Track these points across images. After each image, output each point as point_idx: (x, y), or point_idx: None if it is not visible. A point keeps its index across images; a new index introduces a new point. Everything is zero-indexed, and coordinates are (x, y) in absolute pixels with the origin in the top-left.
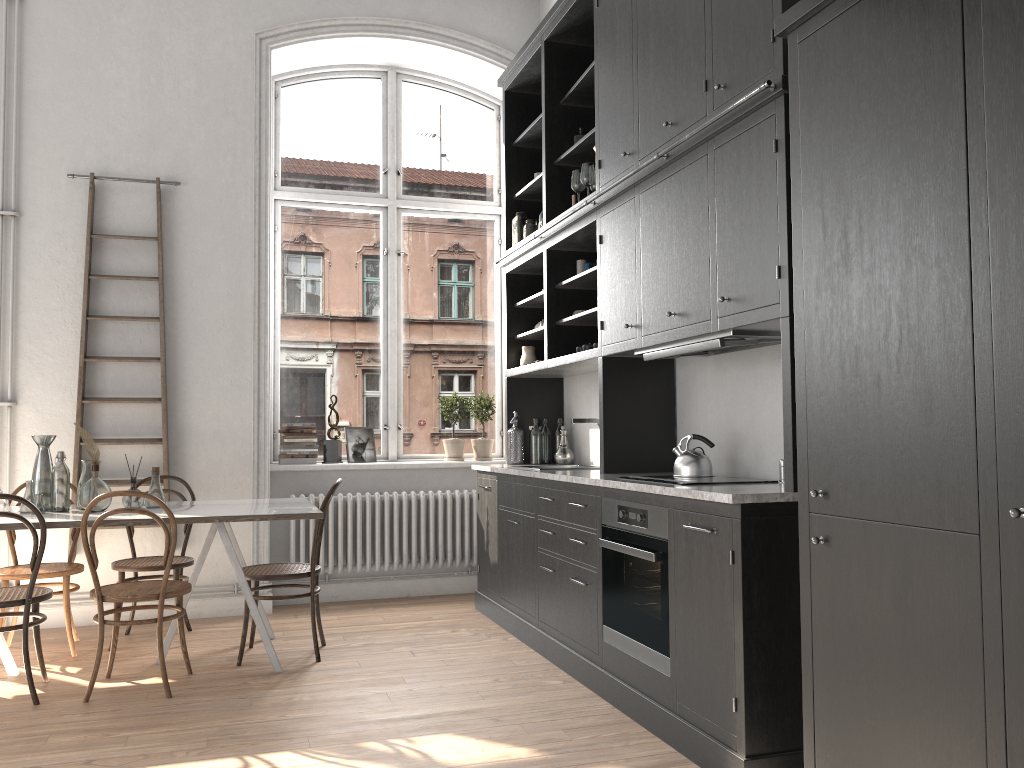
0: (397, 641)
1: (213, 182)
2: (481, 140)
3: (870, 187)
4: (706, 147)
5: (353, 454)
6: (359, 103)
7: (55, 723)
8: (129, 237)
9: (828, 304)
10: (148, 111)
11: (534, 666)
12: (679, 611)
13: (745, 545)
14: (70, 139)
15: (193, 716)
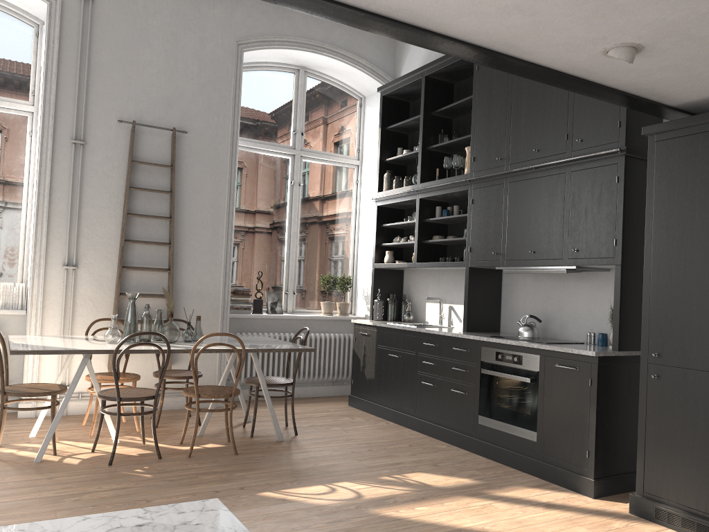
0: (327, 424)
1: (205, 133)
2: (349, 118)
3: (698, 219)
4: (565, 169)
5: (270, 308)
6: (281, 87)
7: (189, 469)
8: (155, 164)
9: (667, 268)
10: (168, 83)
11: (422, 438)
12: (546, 408)
13: (598, 376)
14: (119, 96)
15: (266, 464)
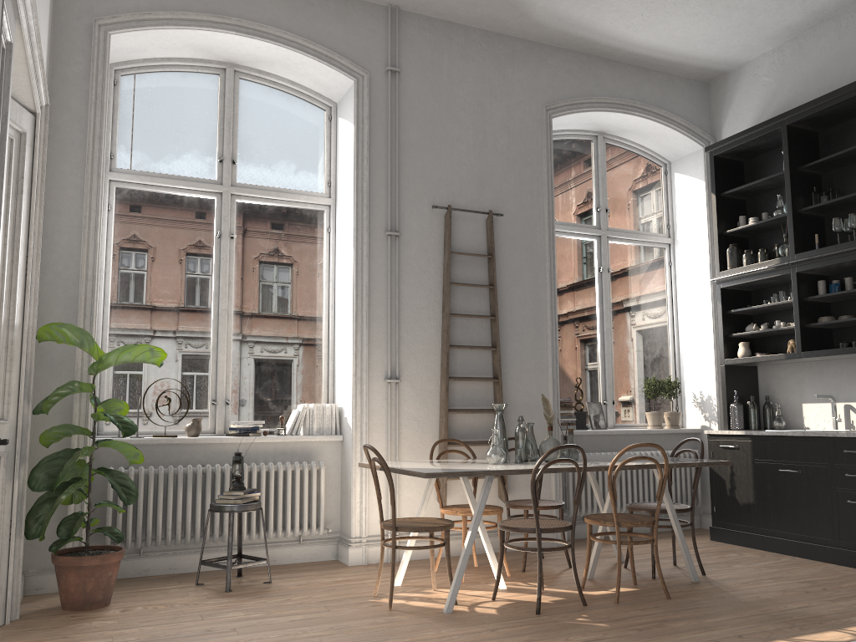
0: (720, 561)
1: (519, 214)
2: (654, 188)
3: None
4: None
5: (594, 423)
6: (579, 158)
7: (638, 616)
8: (474, 254)
9: None
10: (478, 160)
11: None
12: None
13: None
14: (430, 179)
15: (724, 609)
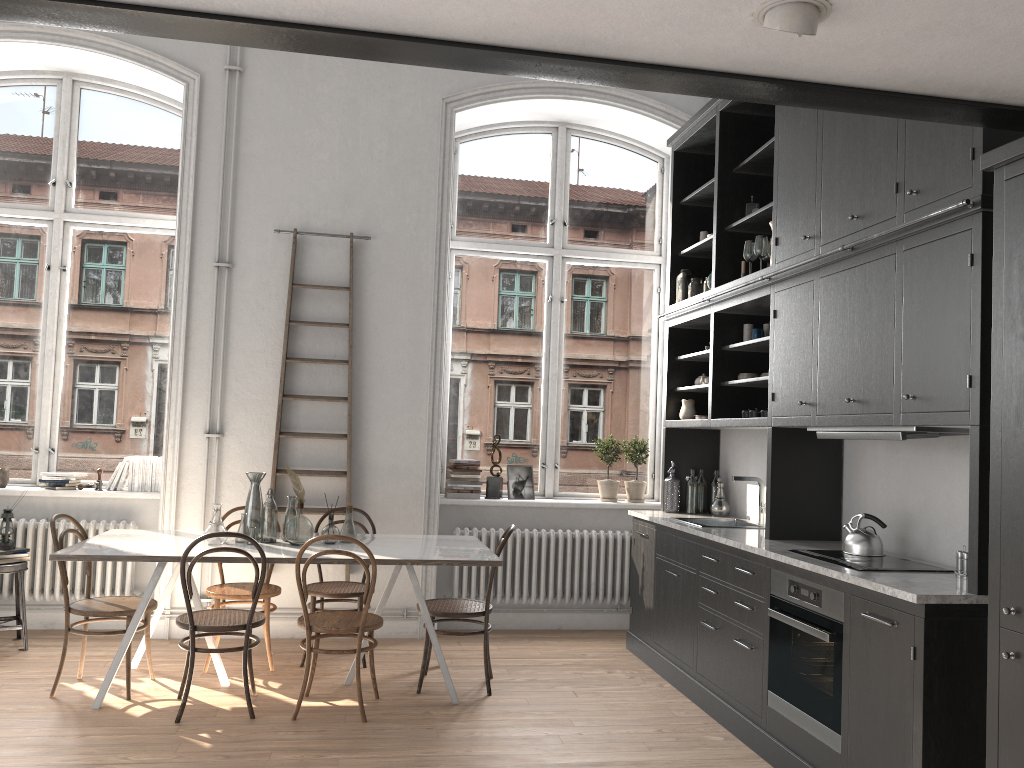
0: (558, 679)
1: (399, 236)
2: (644, 191)
3: None
4: (894, 247)
5: (513, 491)
6: (530, 157)
7: (273, 739)
8: (325, 287)
9: None
10: (344, 171)
11: (693, 718)
12: (853, 693)
13: (927, 643)
14: (277, 197)
15: (389, 743)
